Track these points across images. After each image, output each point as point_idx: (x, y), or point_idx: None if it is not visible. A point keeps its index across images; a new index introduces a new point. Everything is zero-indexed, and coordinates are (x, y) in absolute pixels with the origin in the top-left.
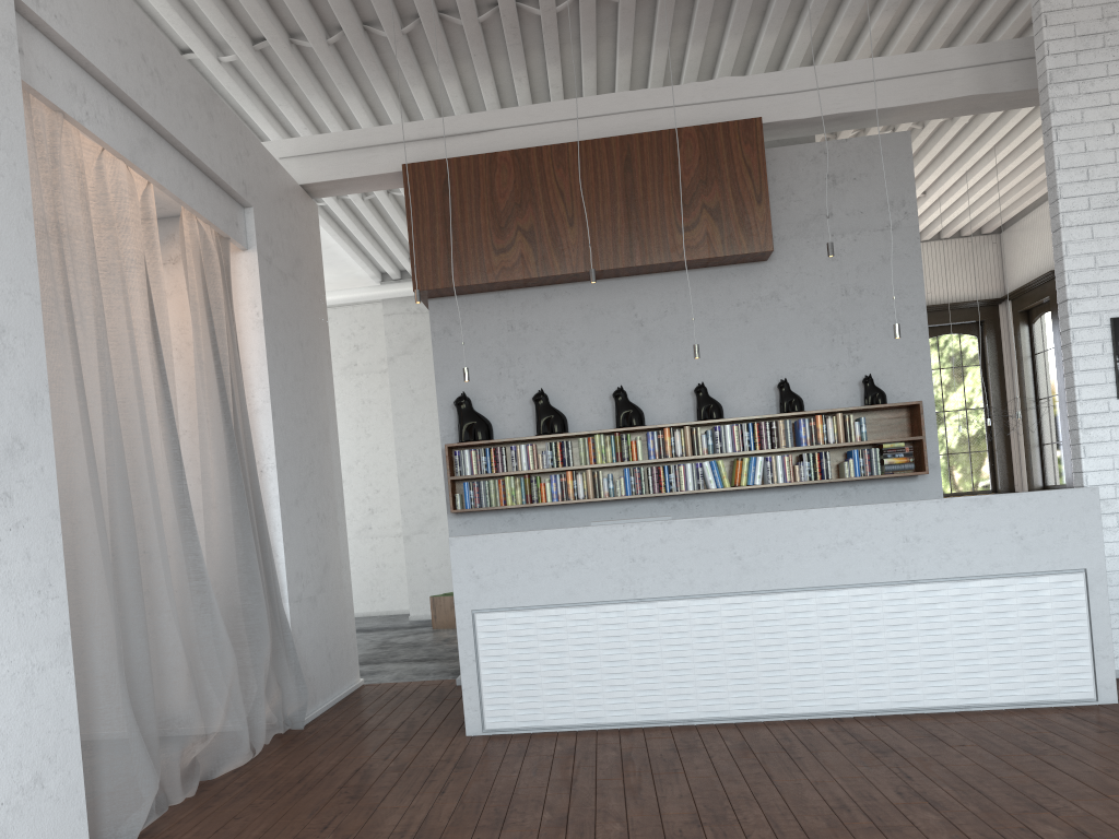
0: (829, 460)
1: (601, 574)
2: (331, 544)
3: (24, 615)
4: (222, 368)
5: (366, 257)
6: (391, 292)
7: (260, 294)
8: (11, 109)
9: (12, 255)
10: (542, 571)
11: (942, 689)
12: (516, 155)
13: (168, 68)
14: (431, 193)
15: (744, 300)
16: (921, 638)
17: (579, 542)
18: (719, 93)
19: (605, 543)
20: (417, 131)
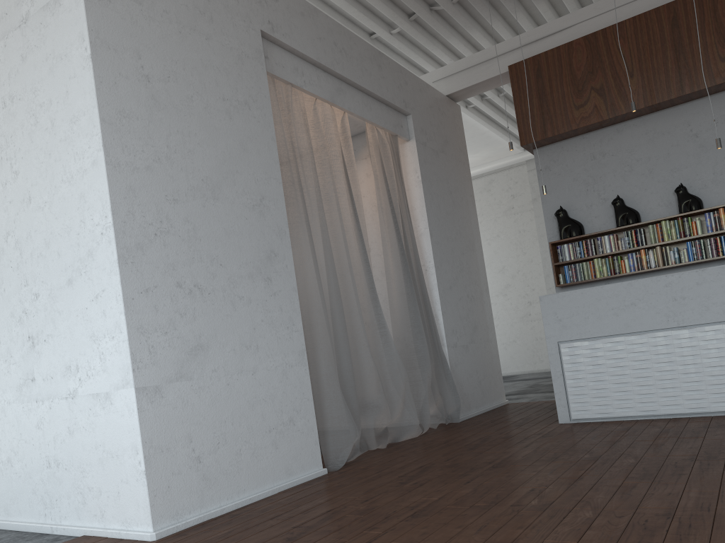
0: None
1: (650, 311)
2: (479, 314)
3: (280, 338)
4: (394, 210)
5: (511, 134)
6: (531, 154)
7: (418, 165)
8: (261, 88)
9: (265, 160)
10: (605, 313)
11: None
12: (586, 39)
13: (350, 45)
14: (528, 80)
15: None
16: None
17: (632, 290)
18: None
19: (652, 289)
20: (518, 42)
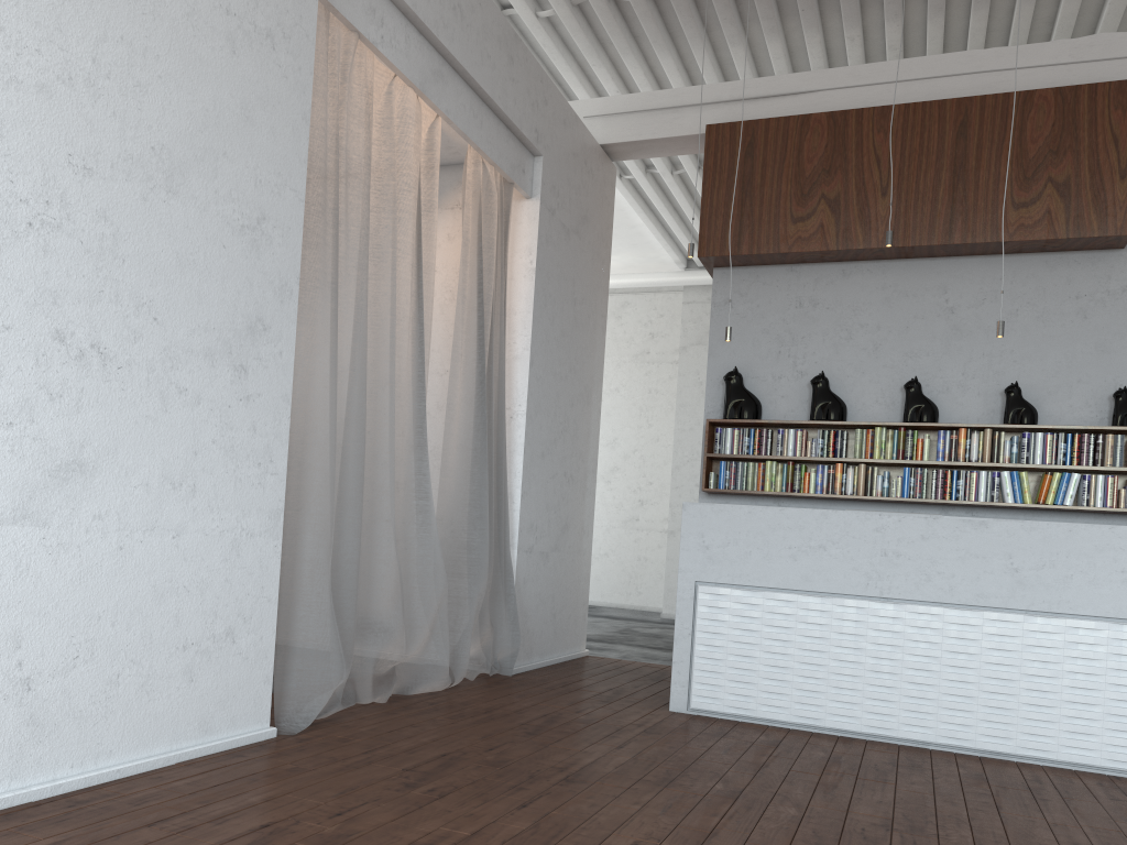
0: None
1: (845, 564)
2: (575, 507)
3: (241, 481)
4: (483, 306)
5: (672, 240)
6: (694, 279)
7: (536, 242)
8: (304, 18)
9: (283, 151)
10: (778, 552)
11: None
12: (832, 117)
13: (472, 5)
14: (732, 156)
15: (1086, 293)
16: None
17: (825, 526)
18: (1092, 52)
19: (855, 531)
20: (729, 92)
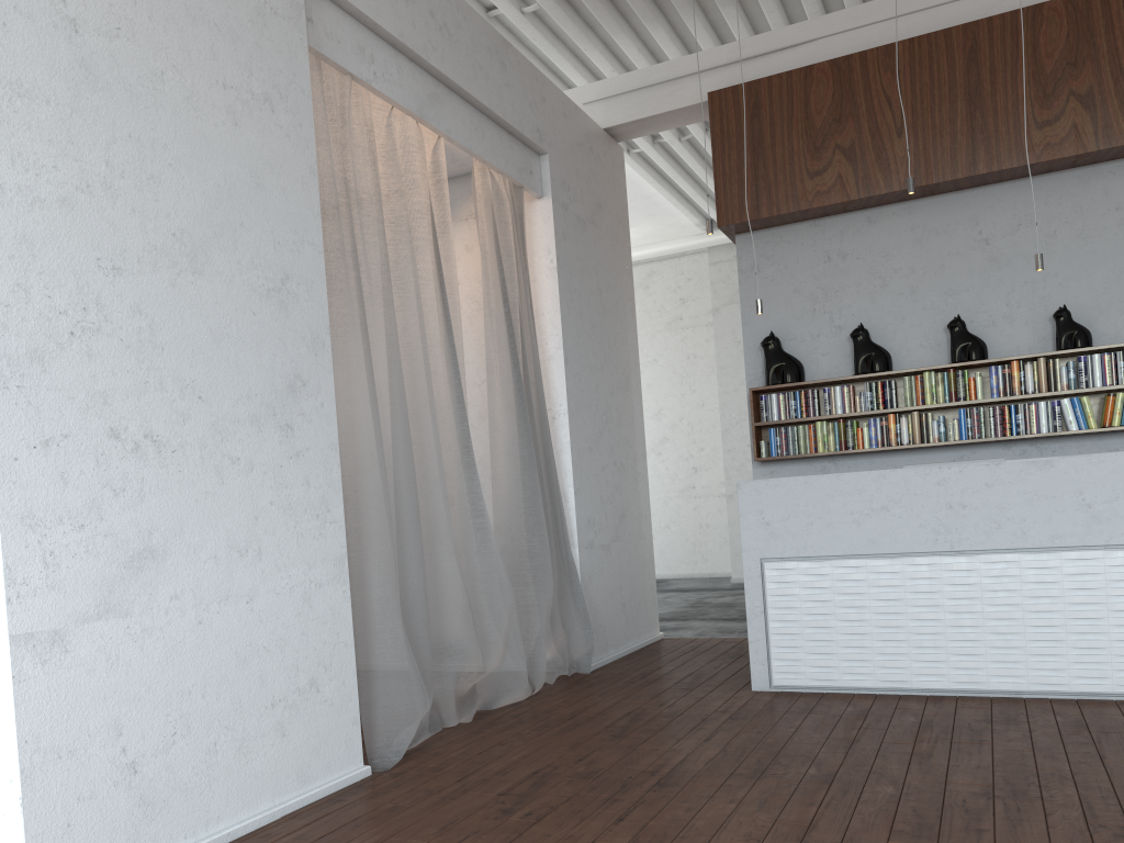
0: None
1: (910, 522)
2: (629, 494)
3: (303, 535)
4: (511, 315)
5: (689, 203)
6: (717, 238)
7: (554, 241)
8: (297, 74)
9: (296, 208)
10: (840, 518)
11: None
12: (835, 65)
13: (458, 21)
14: (738, 120)
15: None
16: None
17: (885, 486)
18: None
19: (917, 488)
20: (726, 55)
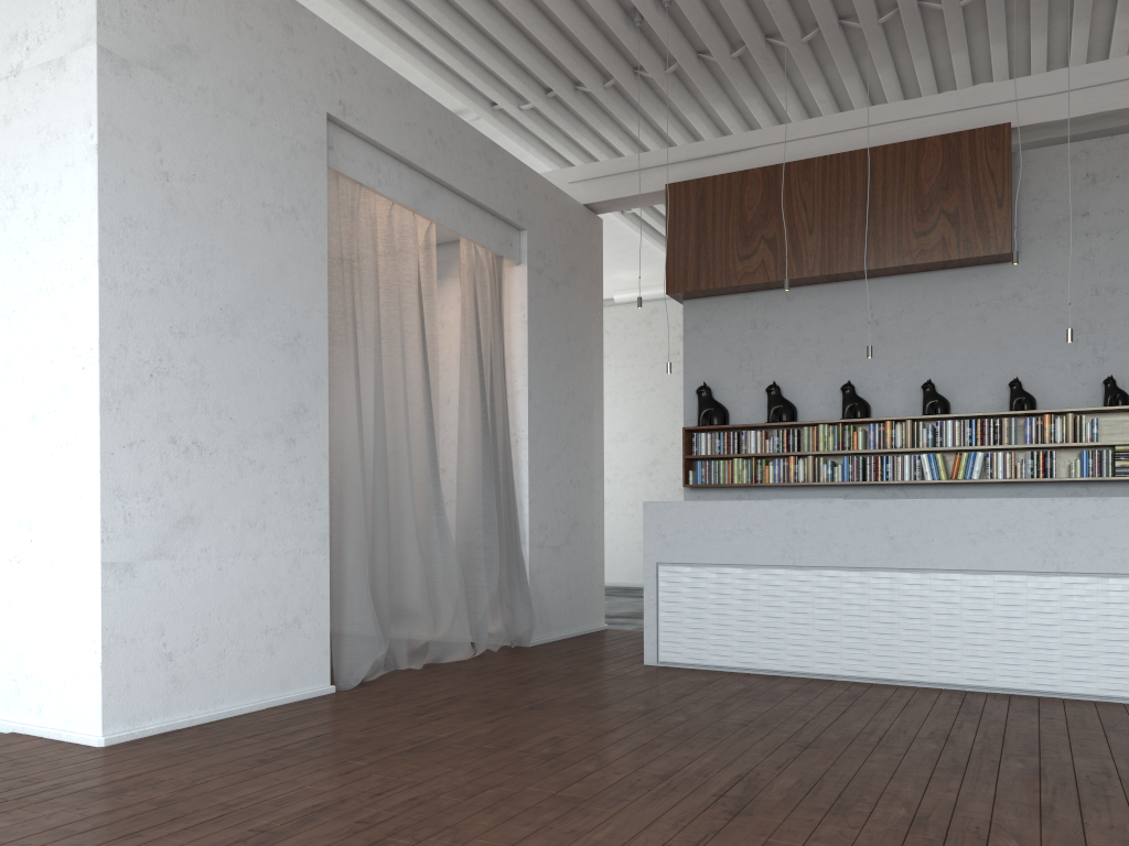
0: (1055, 459)
1: (766, 541)
2: (583, 507)
3: (297, 517)
4: (482, 359)
5: None
6: None
7: (527, 299)
8: (317, 190)
9: (309, 286)
10: (716, 535)
11: (1081, 678)
12: (765, 171)
13: (452, 134)
14: (687, 209)
15: (984, 301)
16: (1064, 627)
17: (750, 513)
18: (974, 100)
19: (772, 516)
20: (685, 153)
